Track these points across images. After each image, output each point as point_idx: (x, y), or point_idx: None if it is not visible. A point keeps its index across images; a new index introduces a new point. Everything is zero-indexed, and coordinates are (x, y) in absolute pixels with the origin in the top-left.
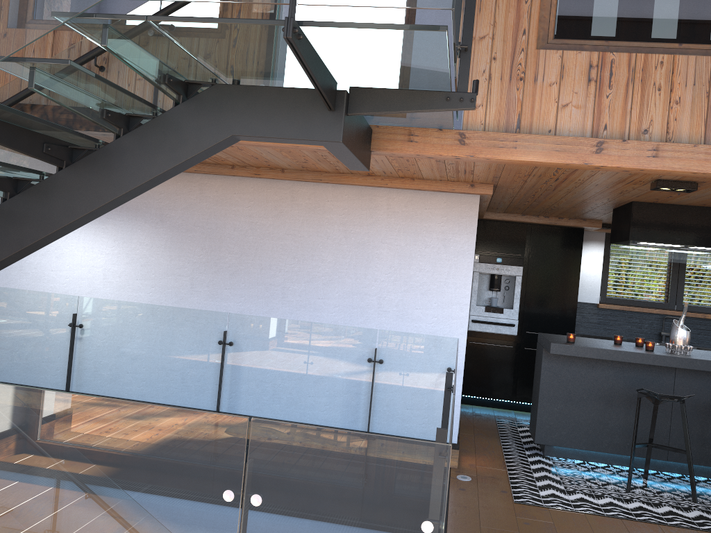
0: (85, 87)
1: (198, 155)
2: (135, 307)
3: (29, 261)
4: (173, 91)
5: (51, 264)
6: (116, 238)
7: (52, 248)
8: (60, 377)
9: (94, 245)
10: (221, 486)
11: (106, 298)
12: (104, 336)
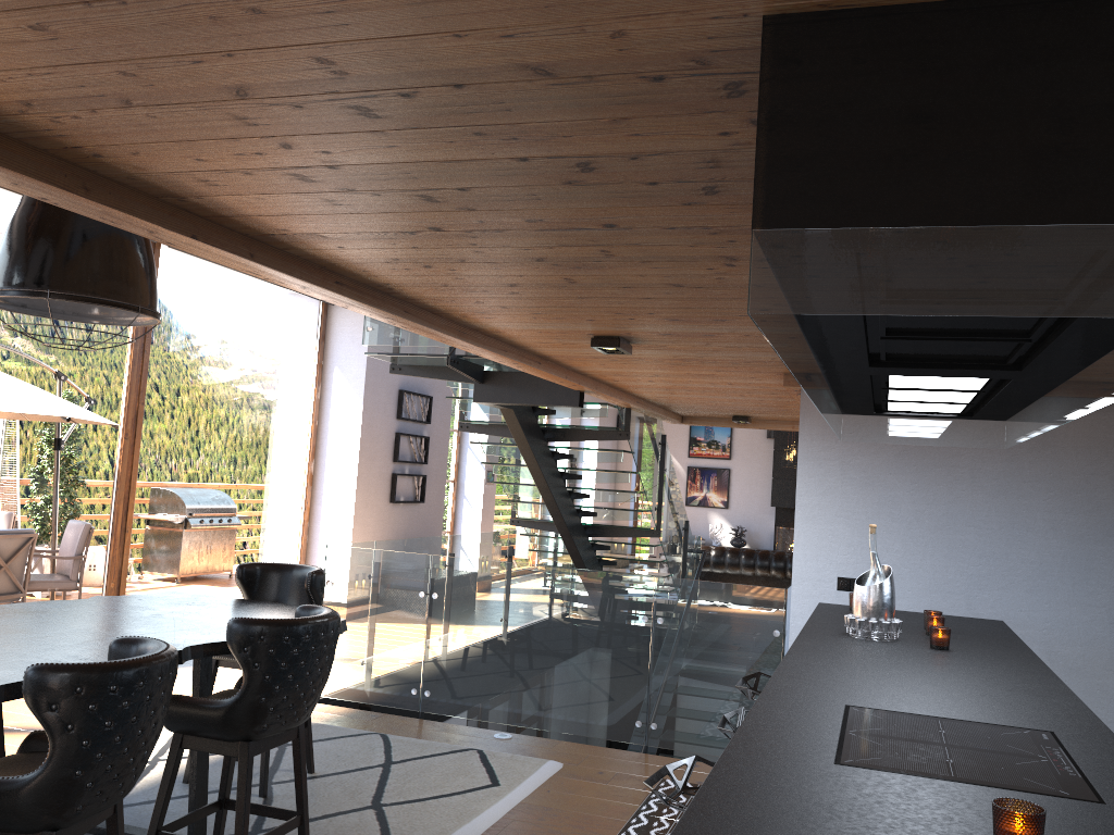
0: None
1: (509, 423)
2: None
3: None
4: None
5: None
6: None
7: None
8: None
9: None
10: None
11: None
12: None
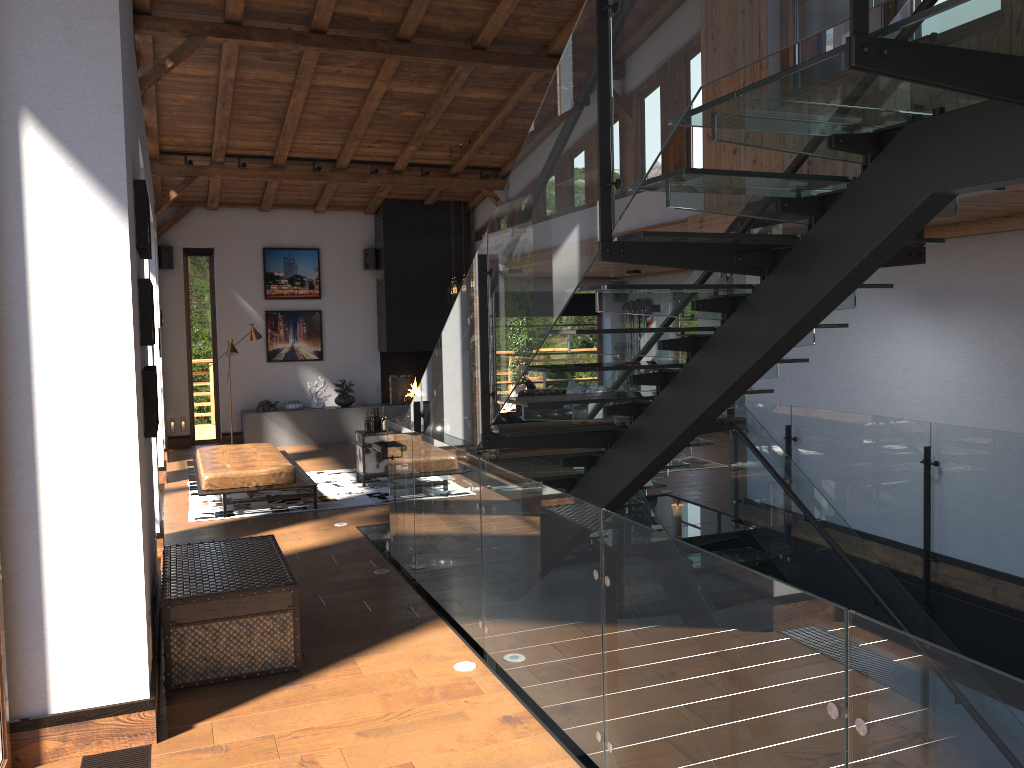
0: (738, 184)
1: (896, 232)
2: (1002, 439)
3: (873, 377)
4: (852, 153)
5: (897, 380)
6: (971, 338)
7: (896, 359)
8: (918, 532)
9: (943, 351)
10: (824, 695)
11: (965, 424)
12: (965, 479)
